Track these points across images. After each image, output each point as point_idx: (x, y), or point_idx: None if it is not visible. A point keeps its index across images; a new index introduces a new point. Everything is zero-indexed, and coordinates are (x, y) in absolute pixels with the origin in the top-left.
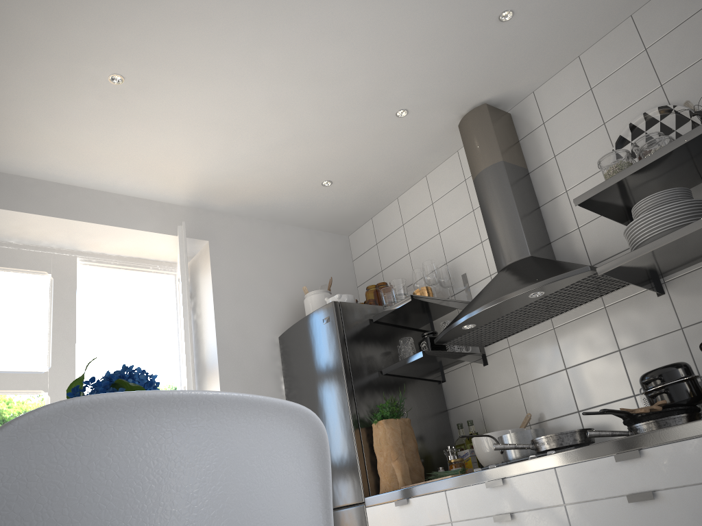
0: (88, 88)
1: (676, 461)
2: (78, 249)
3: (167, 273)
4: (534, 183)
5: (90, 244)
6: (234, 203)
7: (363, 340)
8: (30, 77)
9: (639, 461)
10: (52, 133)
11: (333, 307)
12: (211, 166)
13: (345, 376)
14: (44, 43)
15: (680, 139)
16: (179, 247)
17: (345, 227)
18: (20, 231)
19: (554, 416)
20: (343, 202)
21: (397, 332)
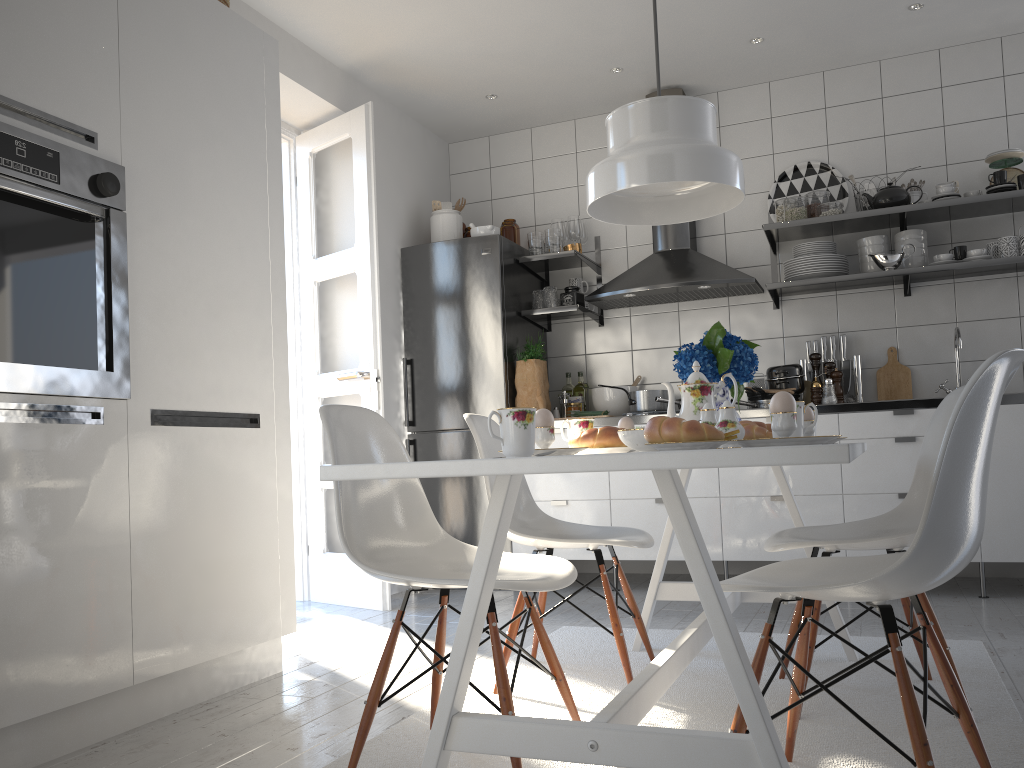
0: None
1: None
2: None
3: (283, 137)
4: None
5: None
6: (389, 83)
7: (512, 279)
8: None
9: None
10: None
11: (498, 240)
12: (414, 48)
13: (502, 311)
14: None
15: (856, 213)
16: (366, 131)
17: (455, 136)
18: None
19: (659, 382)
20: (483, 115)
21: (528, 276)
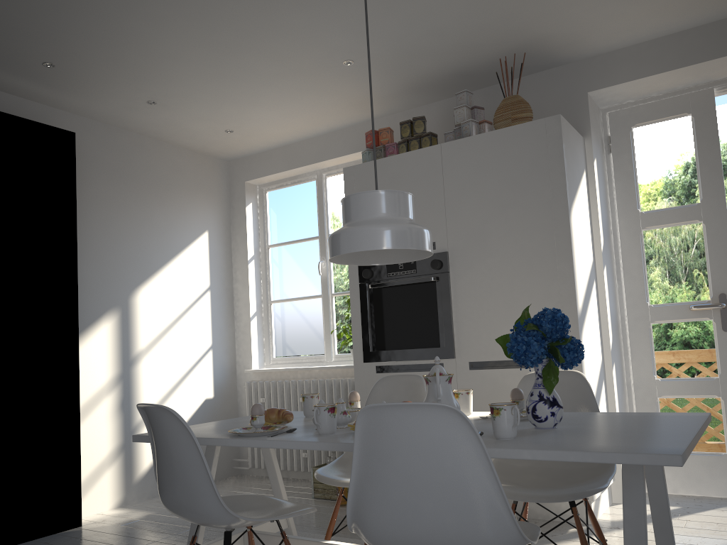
0: None
1: None
2: (713, 80)
3: None
4: None
5: (721, 73)
6: None
7: None
8: None
9: None
10: (636, 10)
11: None
12: None
13: None
14: None
15: None
16: None
17: None
18: (653, 87)
19: None
20: None
21: None
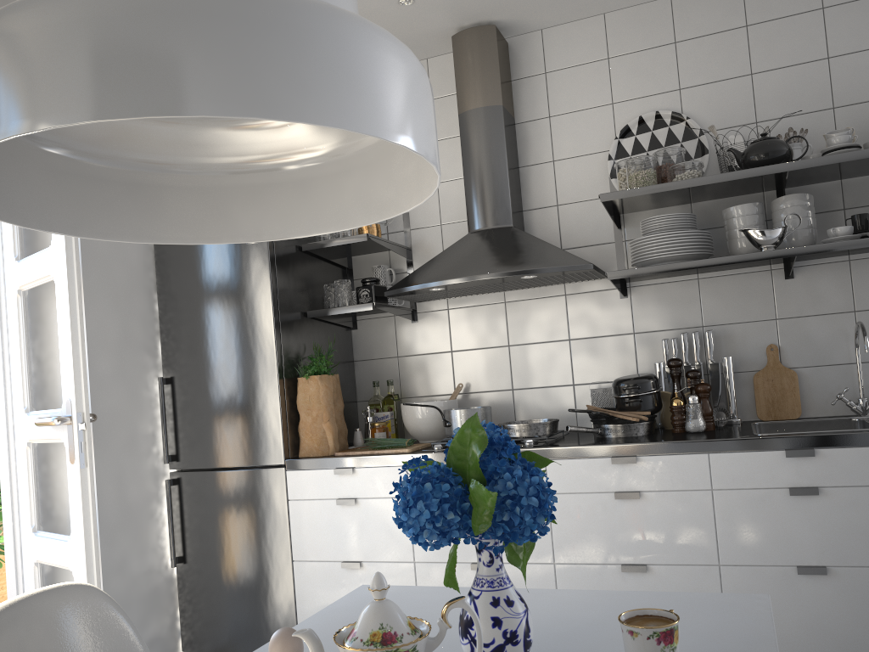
0: None
1: (667, 470)
2: None
3: None
4: (518, 138)
5: None
6: None
7: (291, 272)
8: None
9: (632, 466)
10: None
11: None
12: None
13: (274, 317)
14: None
15: (721, 176)
16: None
17: None
18: None
19: (485, 390)
20: None
21: (320, 266)
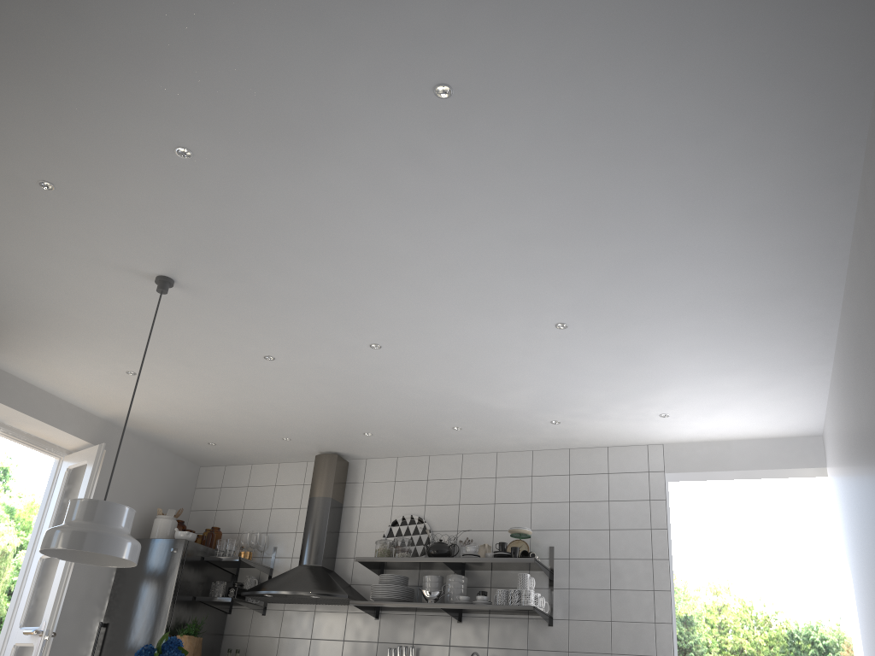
0: (108, 368)
1: None
2: (4, 422)
3: (55, 455)
4: (343, 515)
5: (17, 423)
6: (138, 428)
7: (193, 571)
8: (79, 354)
9: None
10: (57, 369)
11: (184, 543)
12: (143, 413)
13: (173, 595)
14: (107, 351)
15: (411, 558)
16: (94, 461)
17: (202, 462)
18: None
19: None
20: (213, 453)
21: (215, 570)
